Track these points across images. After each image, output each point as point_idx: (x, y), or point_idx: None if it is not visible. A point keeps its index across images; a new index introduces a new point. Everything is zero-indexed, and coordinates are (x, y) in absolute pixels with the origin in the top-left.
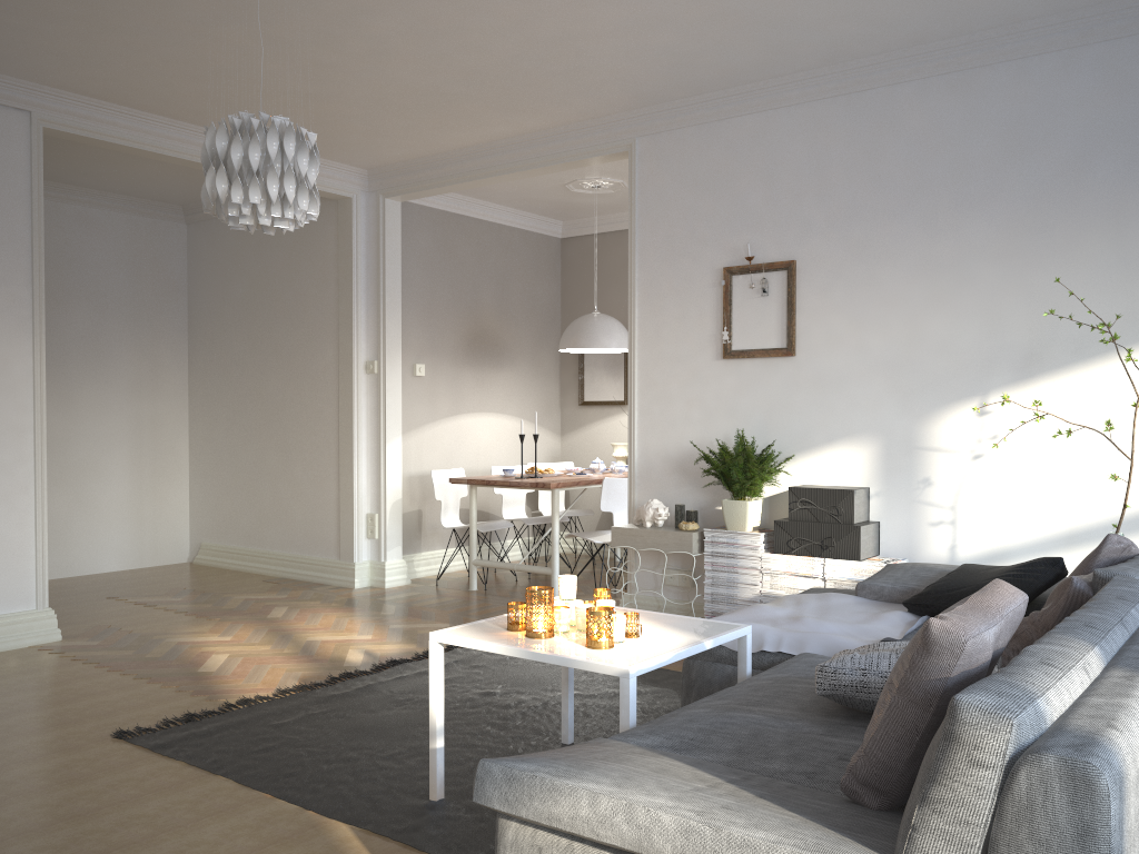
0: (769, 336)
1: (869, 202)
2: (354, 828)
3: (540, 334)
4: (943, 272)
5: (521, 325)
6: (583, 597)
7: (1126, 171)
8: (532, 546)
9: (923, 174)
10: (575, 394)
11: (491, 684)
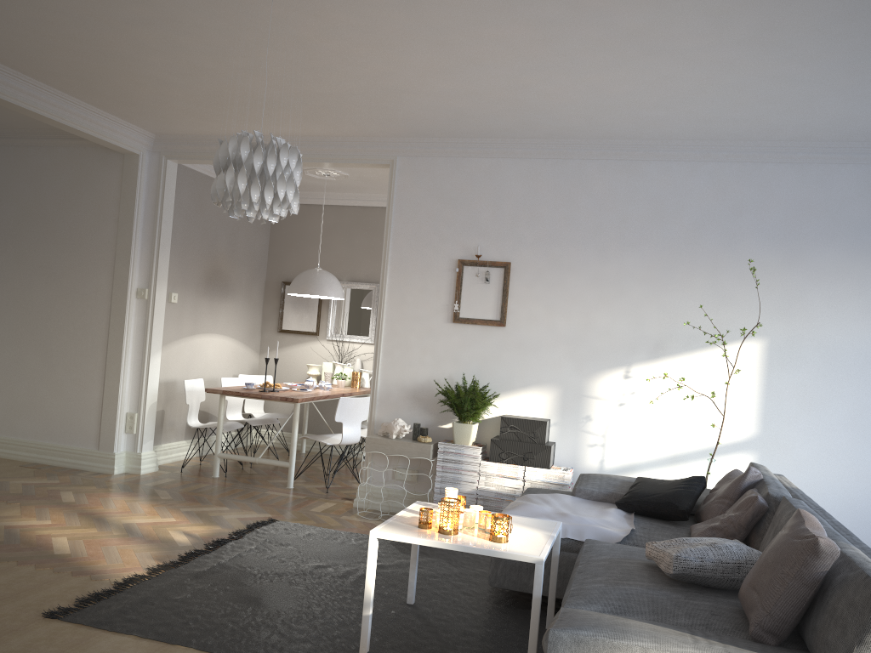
0: (487, 311)
1: (564, 232)
2: None
3: (253, 274)
4: (609, 285)
5: (242, 267)
6: (308, 484)
7: (721, 241)
8: (237, 440)
9: (601, 220)
10: (275, 323)
11: (311, 558)
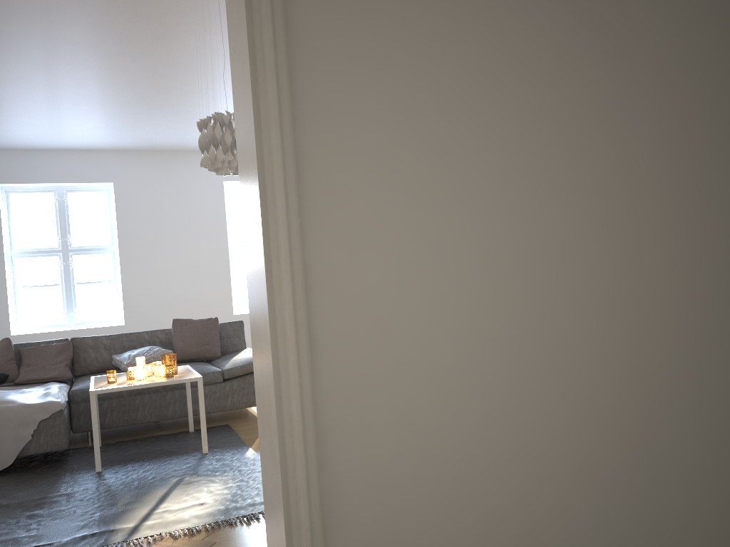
0: None
1: None
2: (250, 447)
3: None
4: None
5: None
6: None
7: None
8: None
9: None
10: None
11: (8, 525)
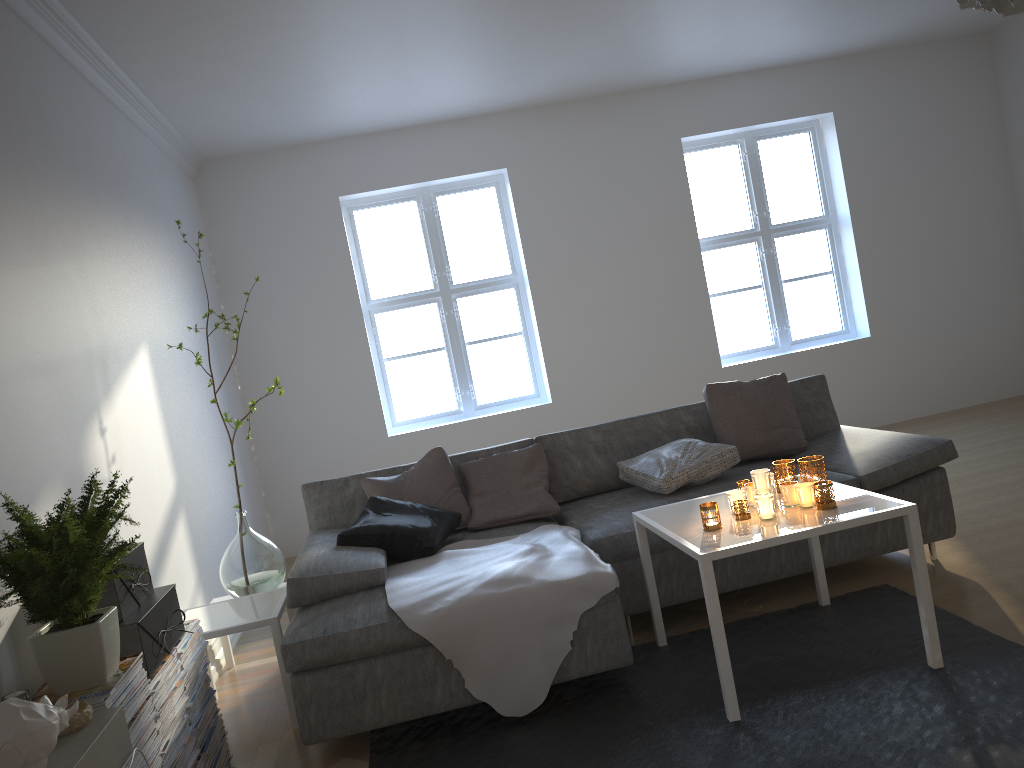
0: None
1: None
2: None
3: None
4: (44, 252)
5: None
6: None
7: (91, 190)
8: None
9: (1, 107)
10: None
11: None
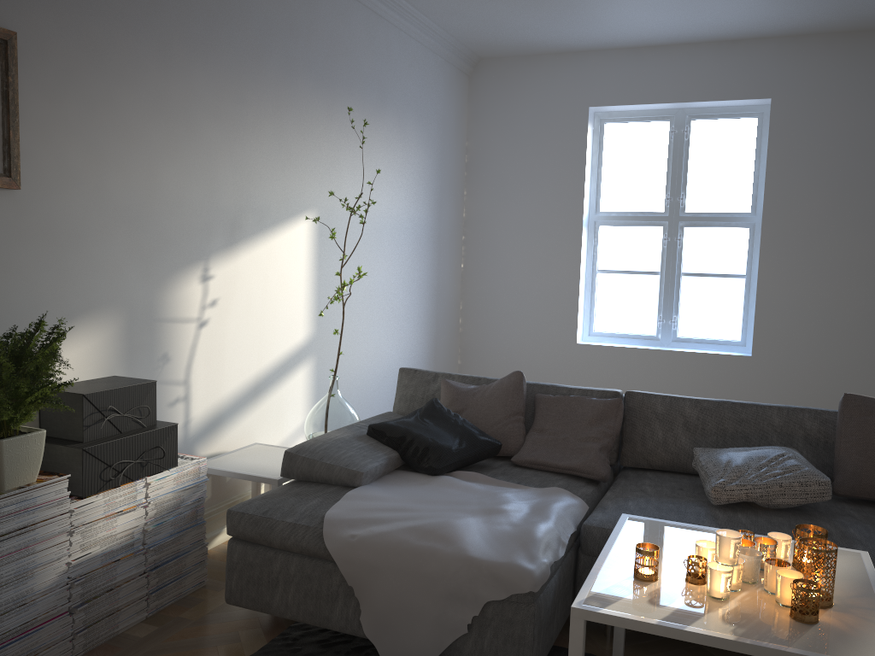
0: None
1: None
2: None
3: None
4: (176, 117)
5: None
6: None
7: (282, 71)
8: None
9: None
10: None
11: None
